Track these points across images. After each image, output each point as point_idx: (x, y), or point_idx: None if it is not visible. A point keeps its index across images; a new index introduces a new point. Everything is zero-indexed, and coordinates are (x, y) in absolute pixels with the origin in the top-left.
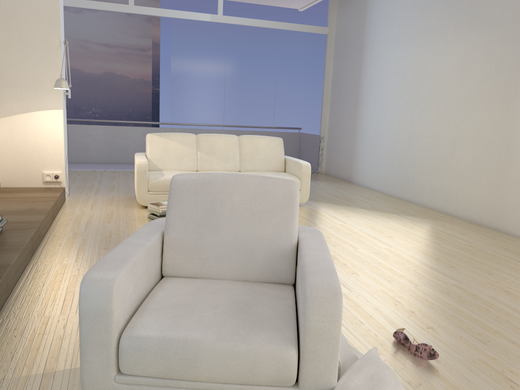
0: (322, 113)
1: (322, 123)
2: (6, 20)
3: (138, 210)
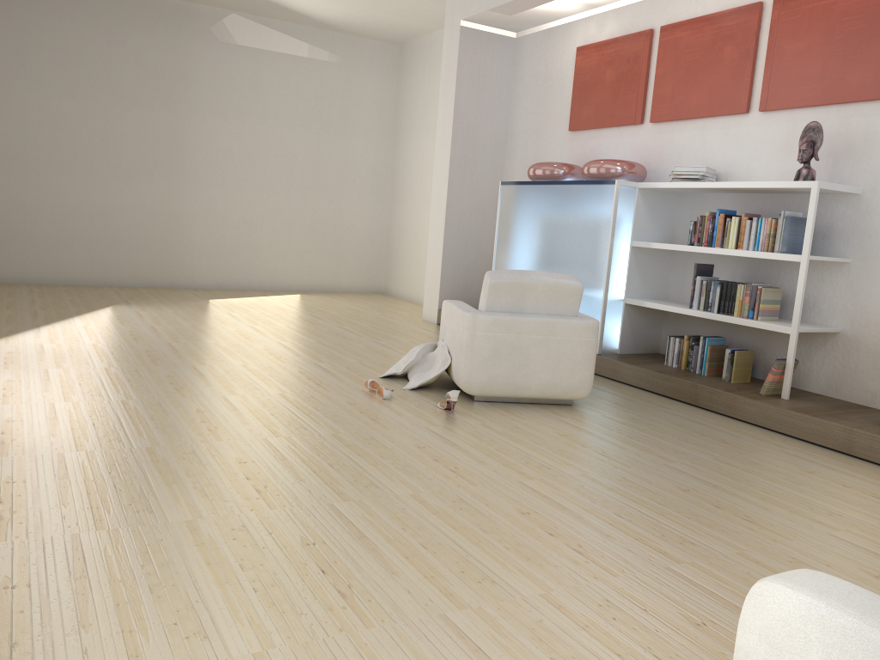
0: None
1: None
2: None
3: None
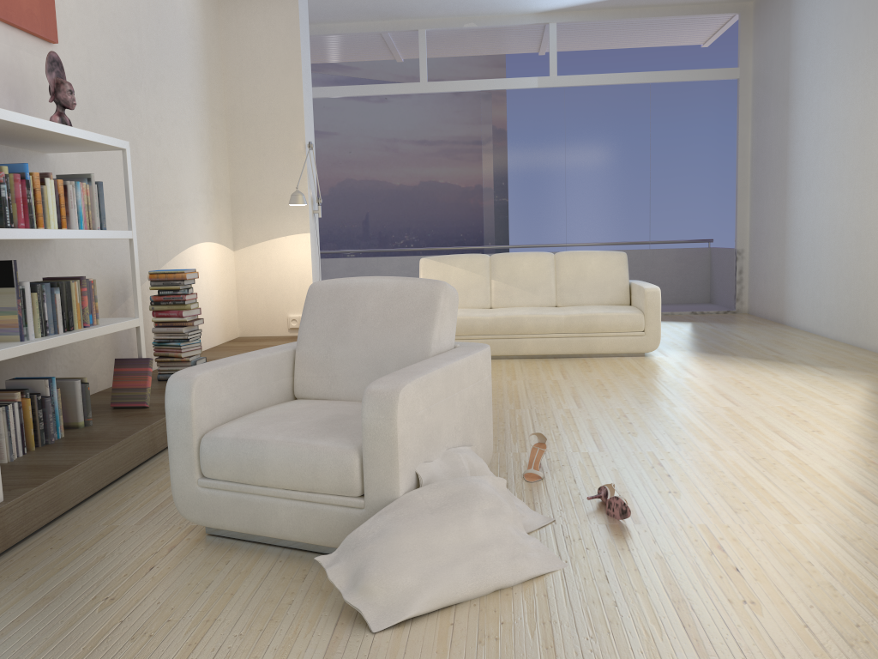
0: (736, 211)
1: (737, 228)
2: (244, 127)
3: None
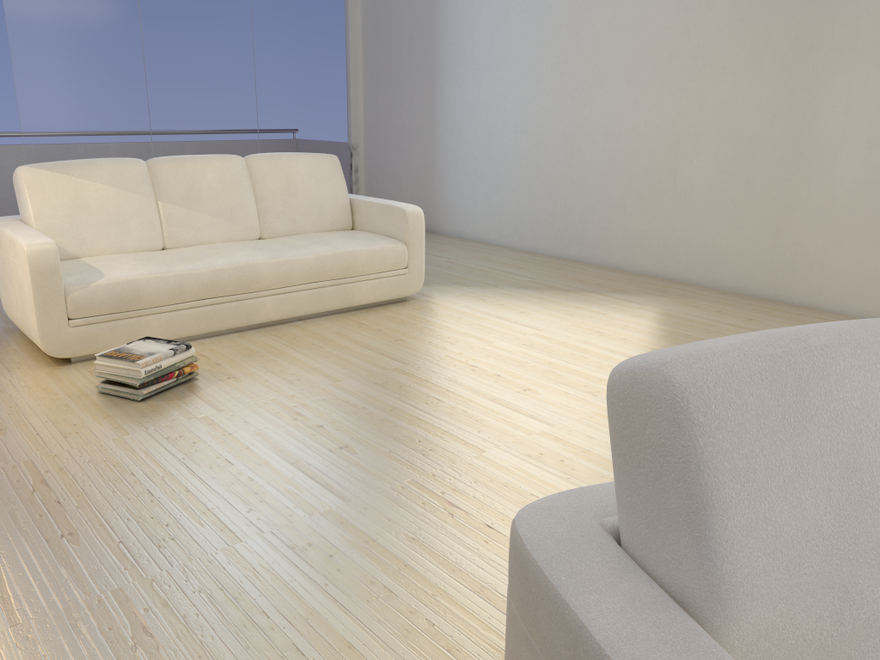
0: (350, 97)
1: (352, 118)
2: None
3: (52, 373)
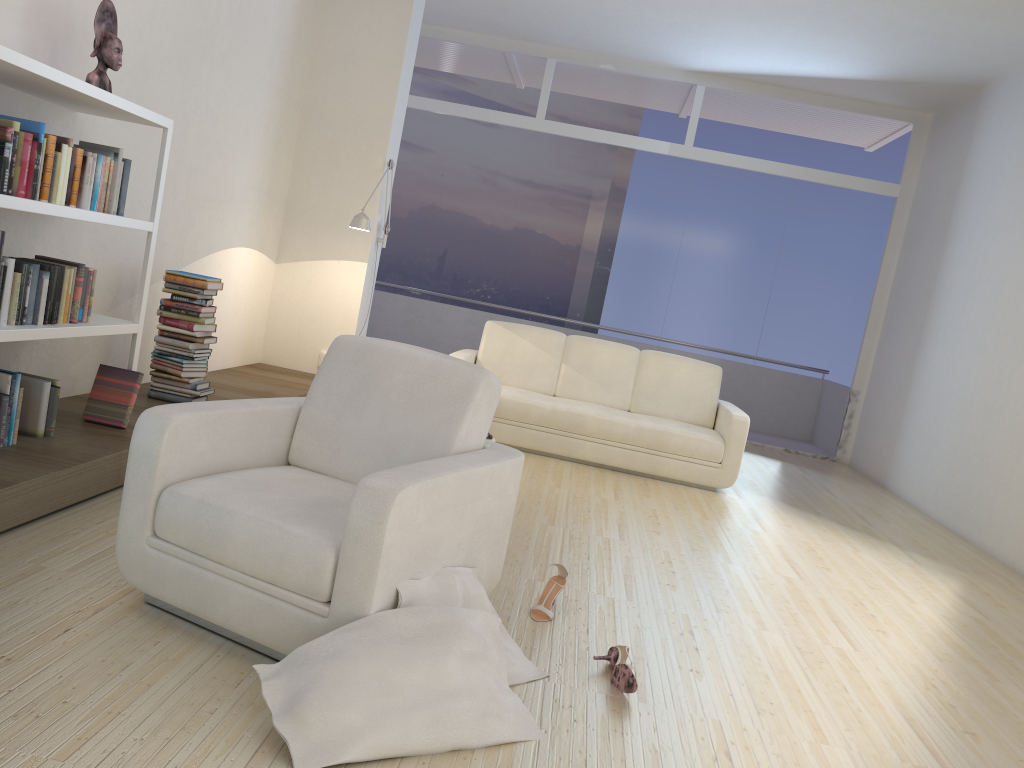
0: (861, 346)
1: (858, 365)
2: (320, 125)
3: None
